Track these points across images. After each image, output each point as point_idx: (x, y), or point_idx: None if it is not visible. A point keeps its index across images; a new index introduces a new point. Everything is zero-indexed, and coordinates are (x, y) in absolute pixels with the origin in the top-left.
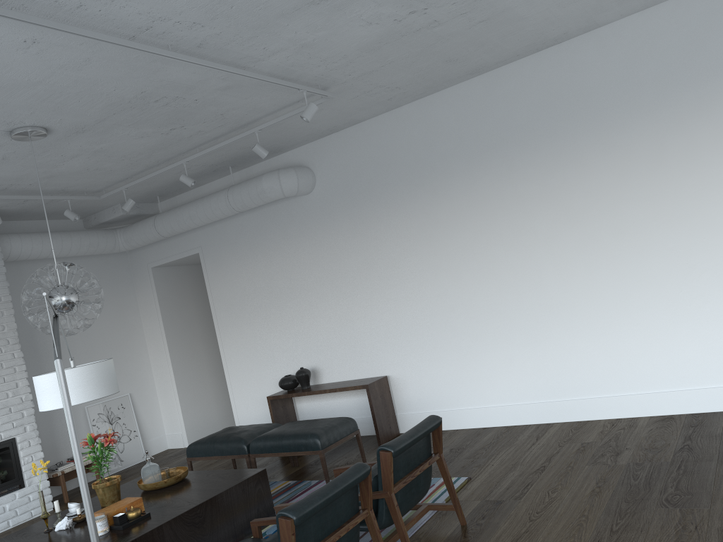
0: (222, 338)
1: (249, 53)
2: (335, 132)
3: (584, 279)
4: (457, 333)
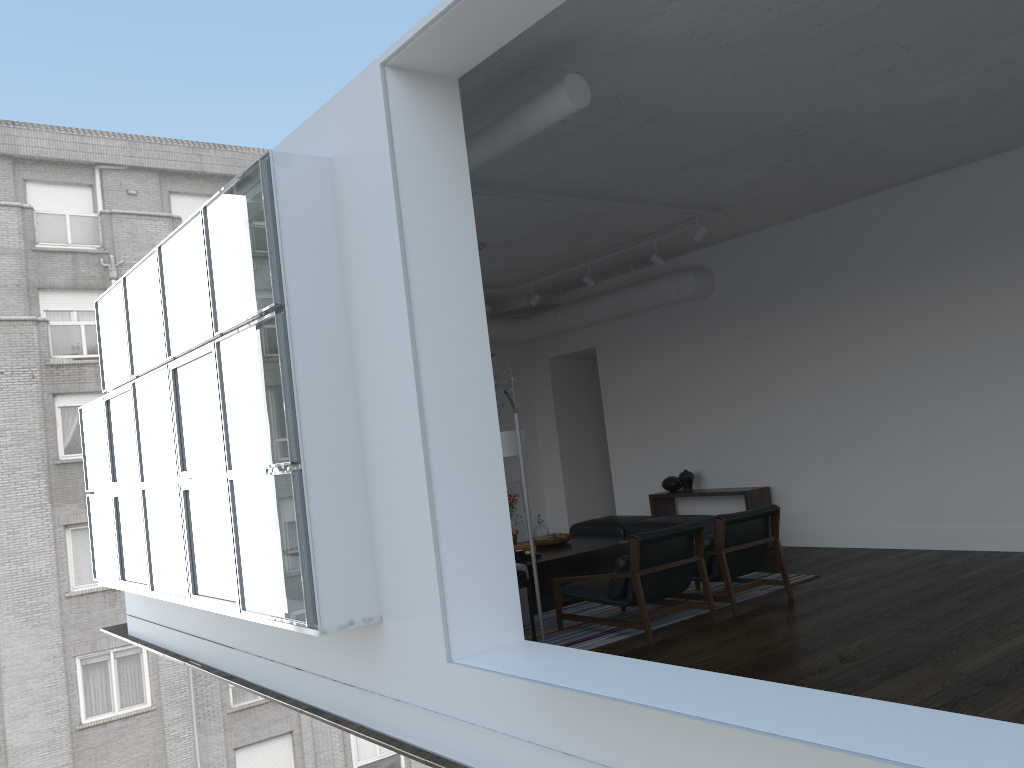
0: (611, 434)
1: (646, 193)
2: (737, 237)
3: (974, 405)
4: (843, 450)
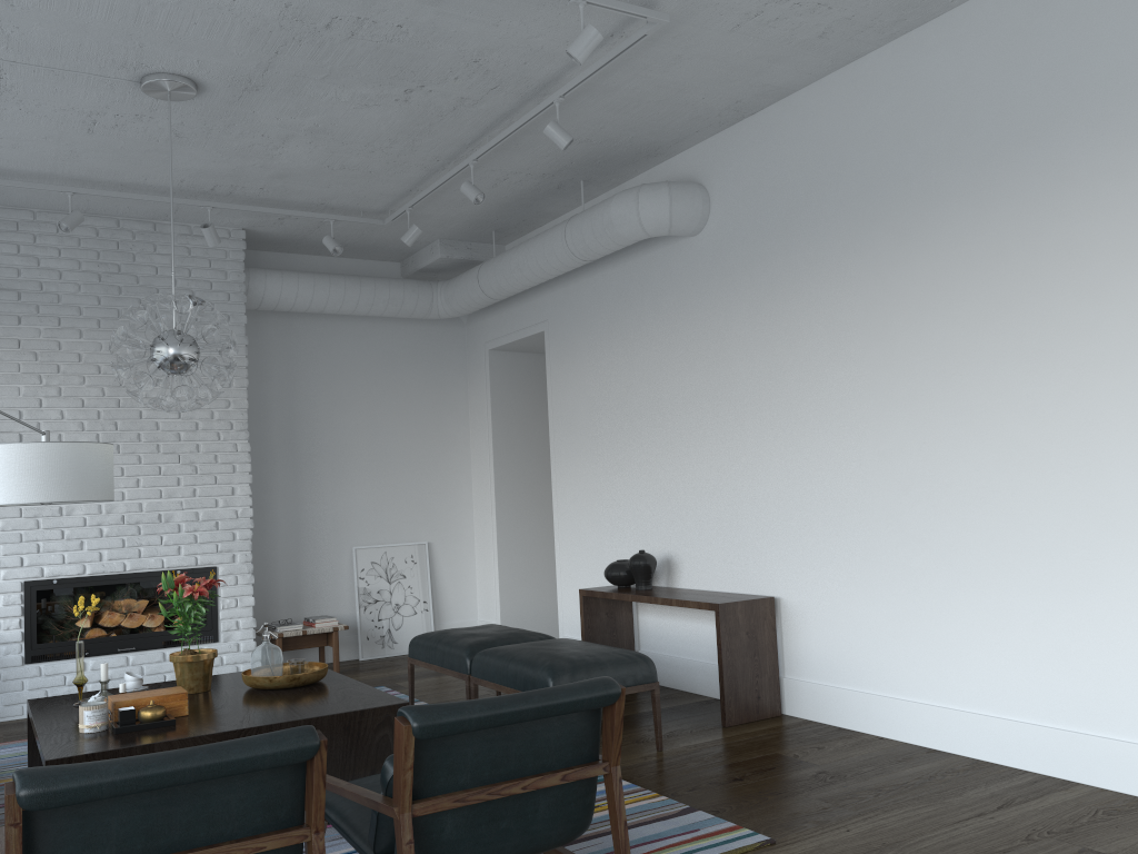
0: (557, 479)
1: None
2: (749, 115)
3: None
4: (909, 538)
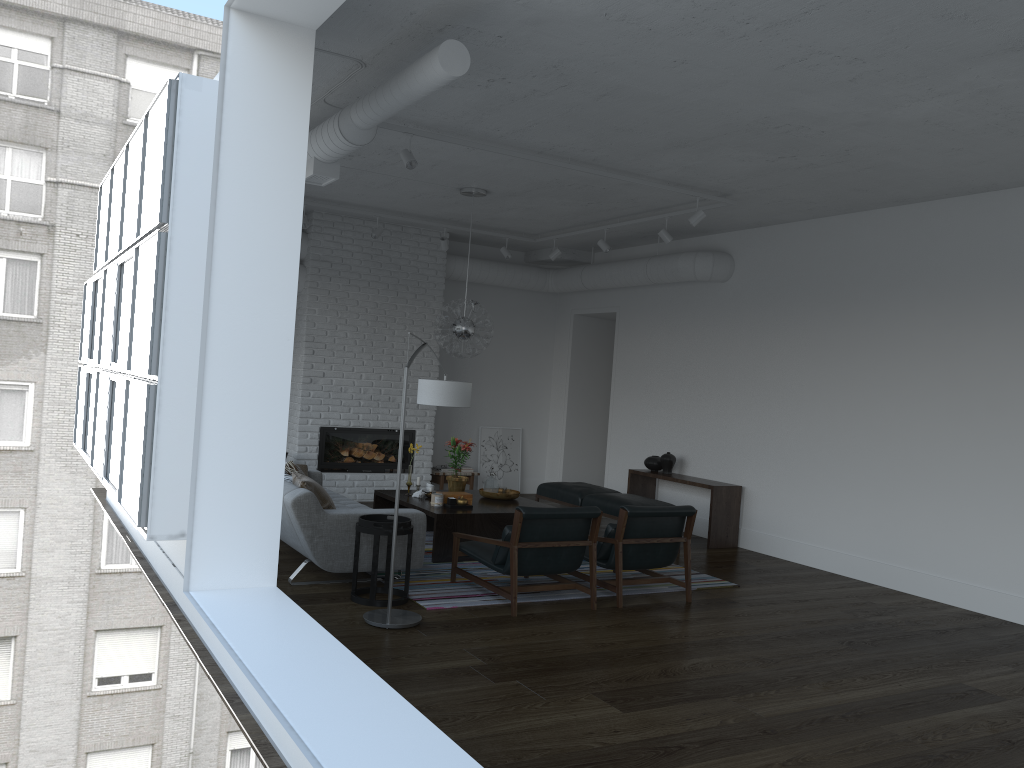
0: (614, 402)
1: (638, 167)
2: (764, 226)
3: (948, 447)
4: (816, 465)
